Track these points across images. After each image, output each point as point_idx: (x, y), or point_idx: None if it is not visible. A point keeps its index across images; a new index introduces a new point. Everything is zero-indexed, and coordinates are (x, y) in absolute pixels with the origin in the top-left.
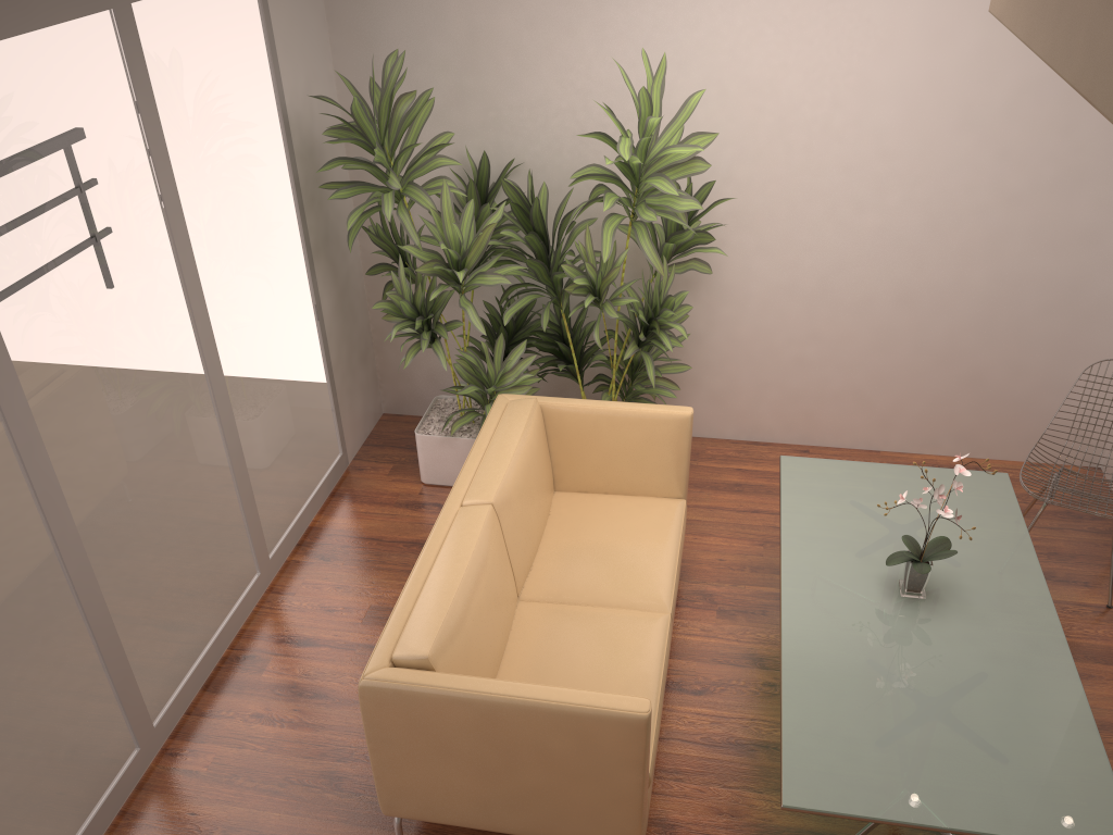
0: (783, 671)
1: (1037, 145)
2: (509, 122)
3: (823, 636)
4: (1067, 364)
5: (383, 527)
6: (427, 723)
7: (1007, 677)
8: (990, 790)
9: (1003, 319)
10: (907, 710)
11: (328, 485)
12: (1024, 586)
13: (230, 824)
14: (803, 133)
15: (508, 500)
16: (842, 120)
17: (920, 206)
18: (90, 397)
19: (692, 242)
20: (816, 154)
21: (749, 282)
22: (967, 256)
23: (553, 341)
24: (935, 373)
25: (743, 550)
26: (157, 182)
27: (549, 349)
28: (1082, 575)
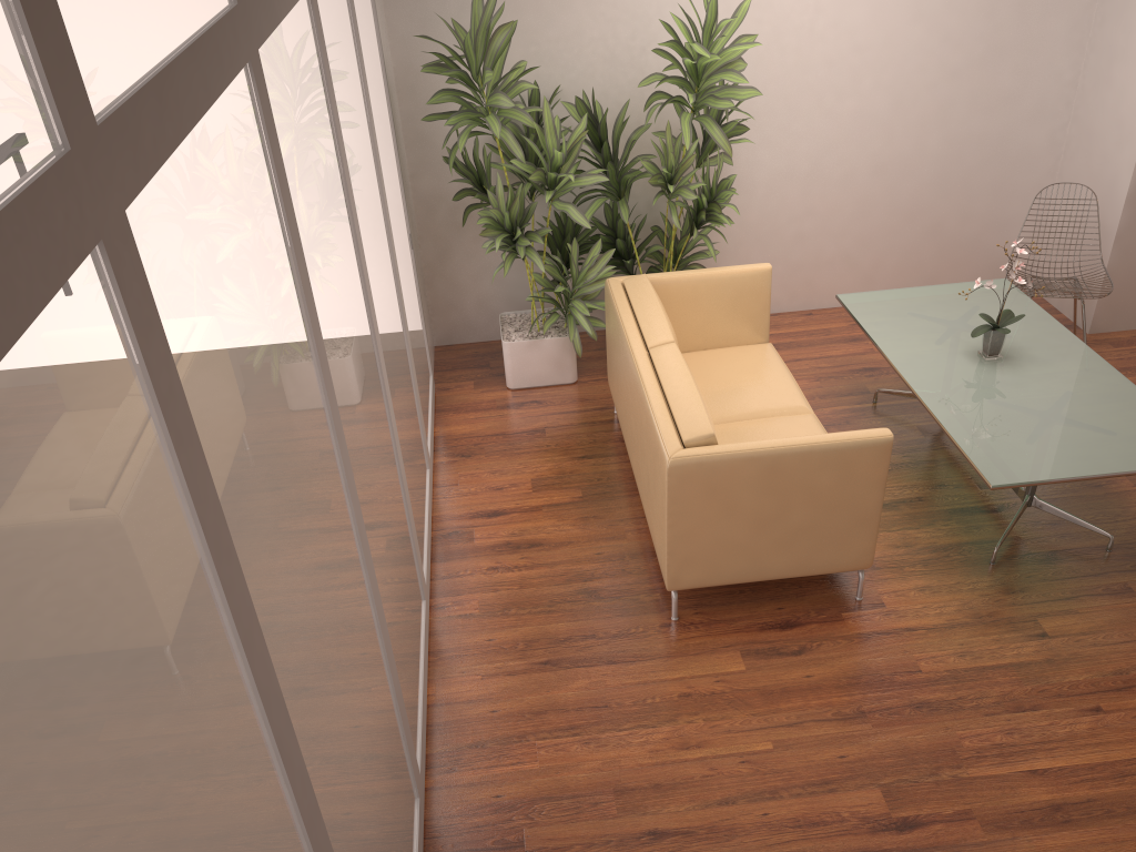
0: (937, 417)
1: (969, 28)
2: (547, 54)
3: (949, 392)
4: (1002, 206)
5: (499, 425)
6: (720, 487)
7: (1086, 391)
8: (1117, 450)
9: (953, 175)
10: (1034, 420)
11: (433, 402)
12: (1062, 340)
13: (528, 639)
14: (794, 37)
15: (677, 342)
16: (824, 23)
17: (886, 88)
18: (377, 282)
19: (728, 136)
20: (805, 54)
21: (755, 172)
22: (924, 125)
23: (611, 242)
24: (905, 229)
25: (806, 386)
26: (366, 103)
27: (608, 249)
28: None
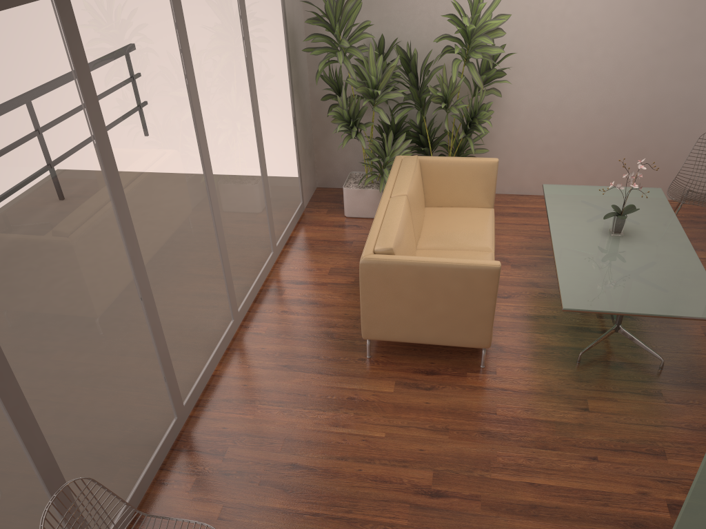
0: (556, 263)
1: (673, 21)
2: (394, 19)
3: (574, 251)
4: (690, 143)
5: (329, 236)
6: (391, 280)
7: (665, 263)
8: (660, 301)
9: (656, 118)
10: (618, 275)
11: (297, 217)
12: (672, 230)
13: (283, 352)
14: (551, 19)
15: (412, 196)
16: (571, 11)
17: (612, 57)
18: (221, 135)
19: (494, 77)
20: (557, 31)
21: (520, 103)
22: (637, 84)
23: (417, 136)
24: (619, 151)
25: (521, 240)
26: (243, 35)
27: (415, 140)
28: (699, 246)
